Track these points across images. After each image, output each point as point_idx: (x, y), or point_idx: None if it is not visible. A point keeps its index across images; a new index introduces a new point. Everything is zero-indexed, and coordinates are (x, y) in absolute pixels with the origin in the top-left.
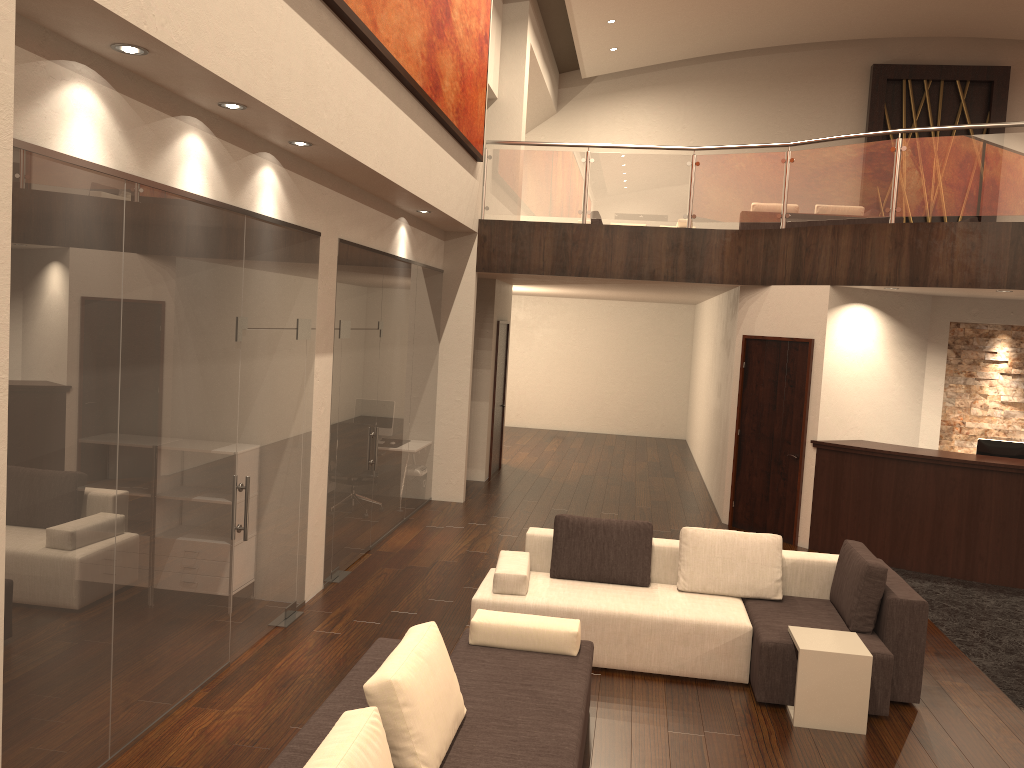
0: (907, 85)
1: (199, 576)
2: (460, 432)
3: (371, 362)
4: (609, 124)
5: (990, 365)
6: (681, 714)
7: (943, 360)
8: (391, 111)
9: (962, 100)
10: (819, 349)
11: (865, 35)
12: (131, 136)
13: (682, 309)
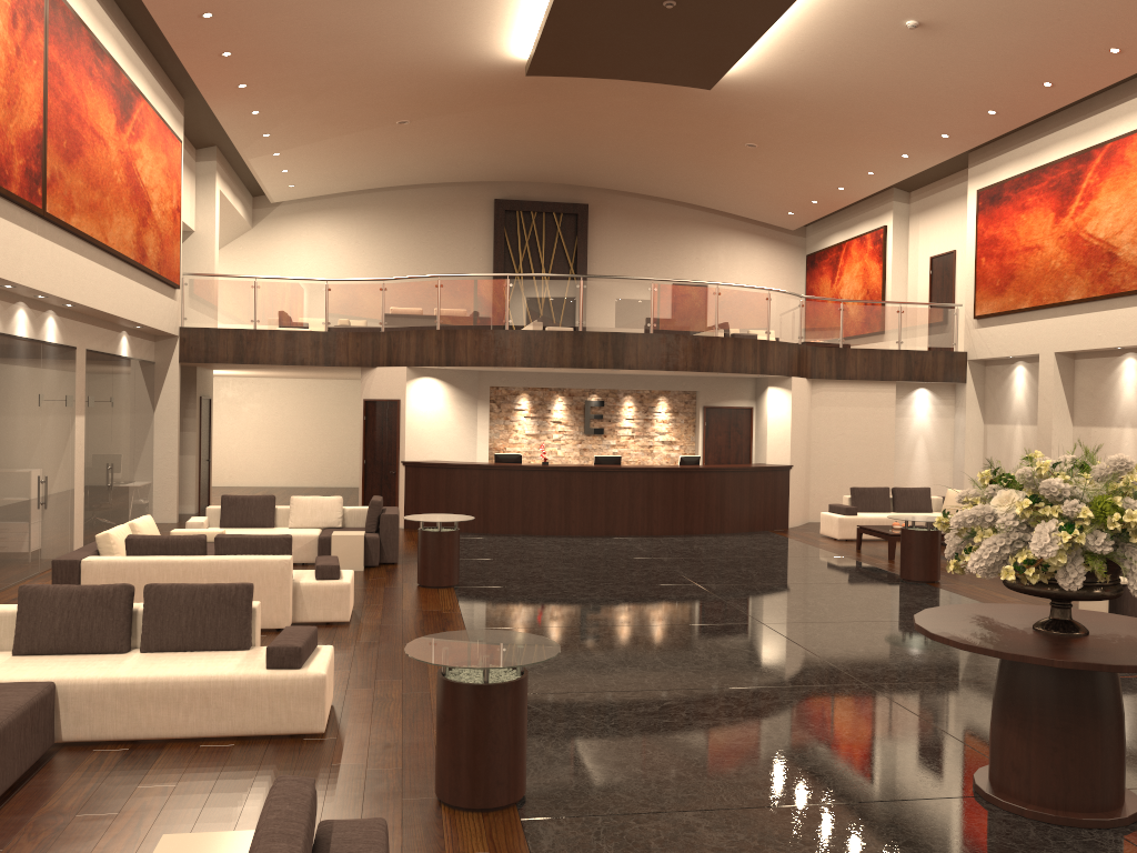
0: (520, 214)
1: (26, 521)
2: (172, 473)
3: (107, 422)
4: (297, 238)
5: (518, 412)
6: None
7: (487, 410)
8: (116, 278)
9: (558, 227)
10: (403, 405)
11: (485, 179)
12: (1, 316)
13: None
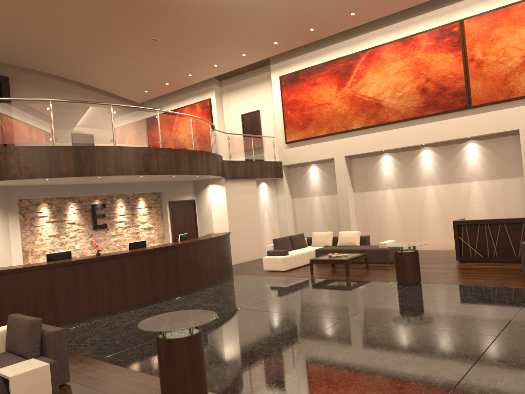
0: None
1: None
2: None
3: None
4: None
5: (40, 218)
6: None
7: (18, 219)
8: None
9: None
10: None
11: None
12: None
13: None
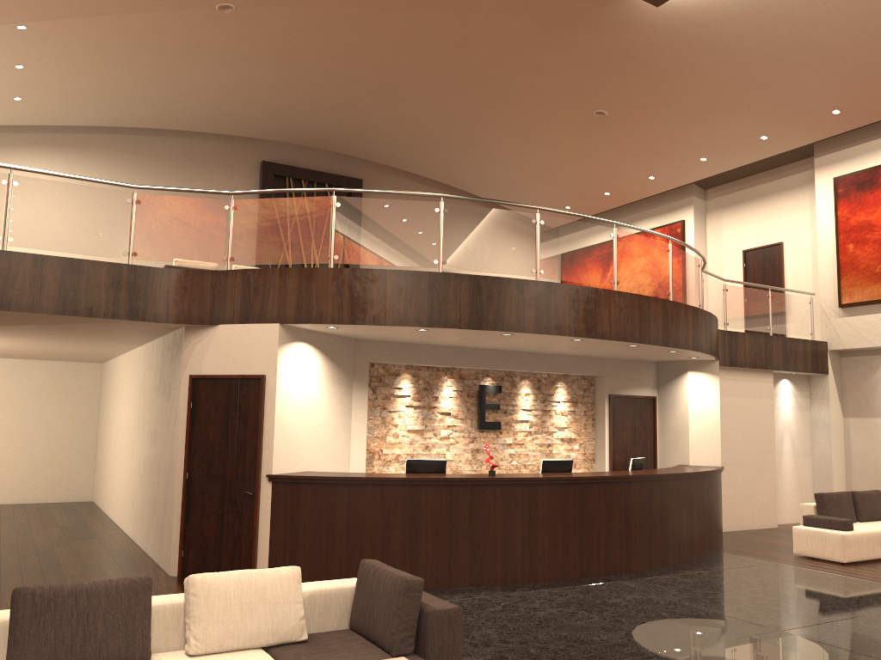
0: (289, 182)
1: None
2: None
3: None
4: (7, 176)
5: (398, 399)
6: None
7: (366, 395)
8: None
9: None
10: (271, 384)
11: (257, 135)
12: None
13: (89, 367)
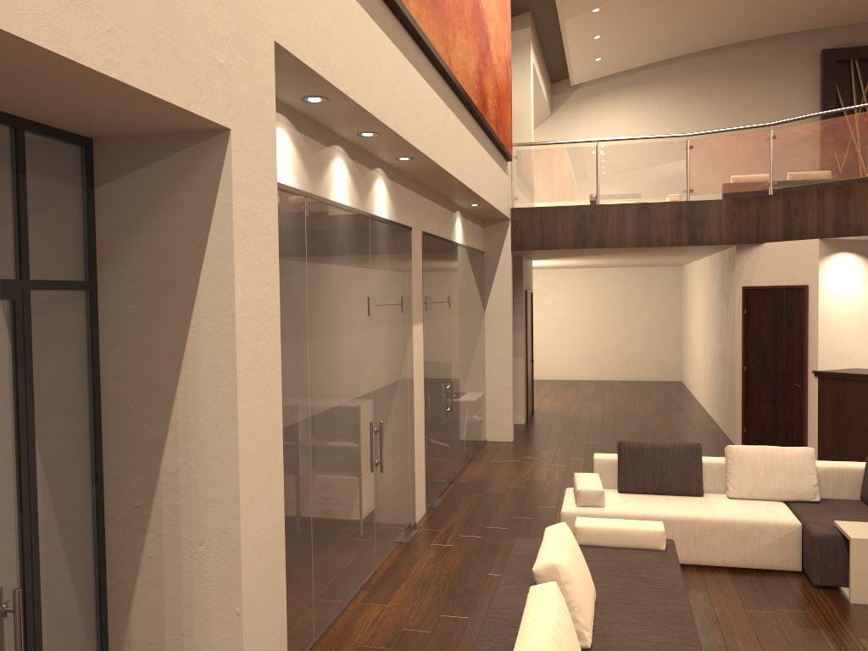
0: (854, 64)
1: (356, 500)
2: (506, 383)
3: (445, 329)
4: (596, 121)
5: None
6: (752, 597)
7: None
8: (458, 127)
9: None
10: (813, 293)
11: (814, 26)
12: (306, 164)
13: (670, 270)
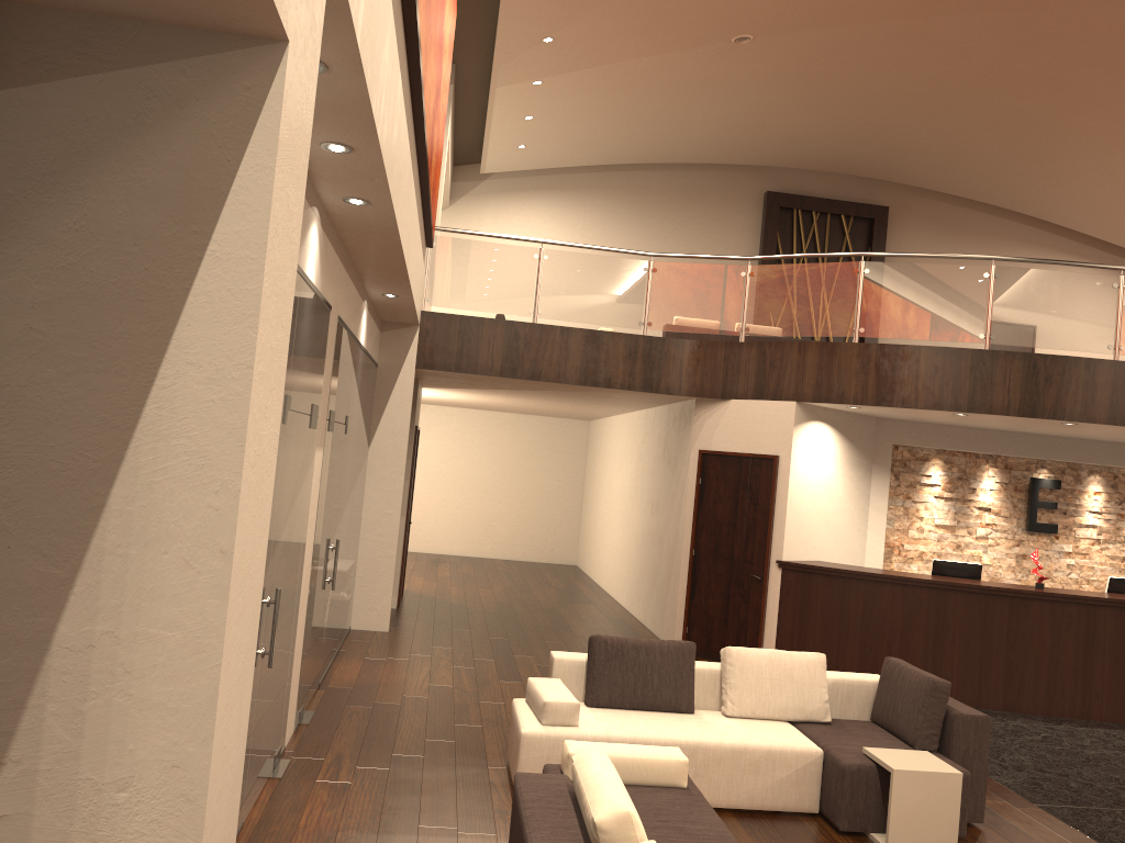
0: (797, 214)
1: None
2: (389, 550)
3: (339, 462)
4: (505, 224)
5: (925, 488)
6: None
7: (886, 482)
8: (411, 179)
9: (847, 234)
10: (784, 466)
11: (762, 162)
12: None
13: (576, 424)
